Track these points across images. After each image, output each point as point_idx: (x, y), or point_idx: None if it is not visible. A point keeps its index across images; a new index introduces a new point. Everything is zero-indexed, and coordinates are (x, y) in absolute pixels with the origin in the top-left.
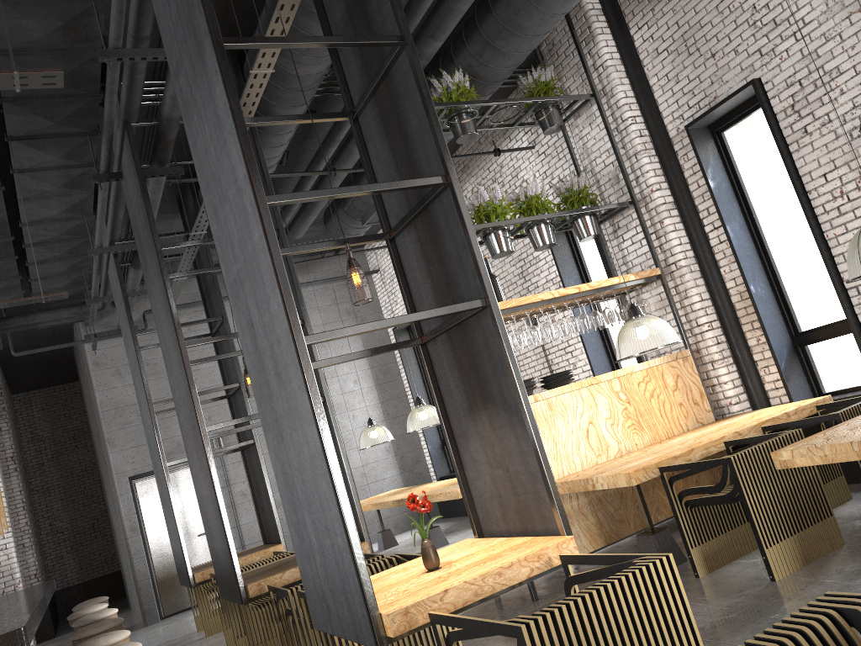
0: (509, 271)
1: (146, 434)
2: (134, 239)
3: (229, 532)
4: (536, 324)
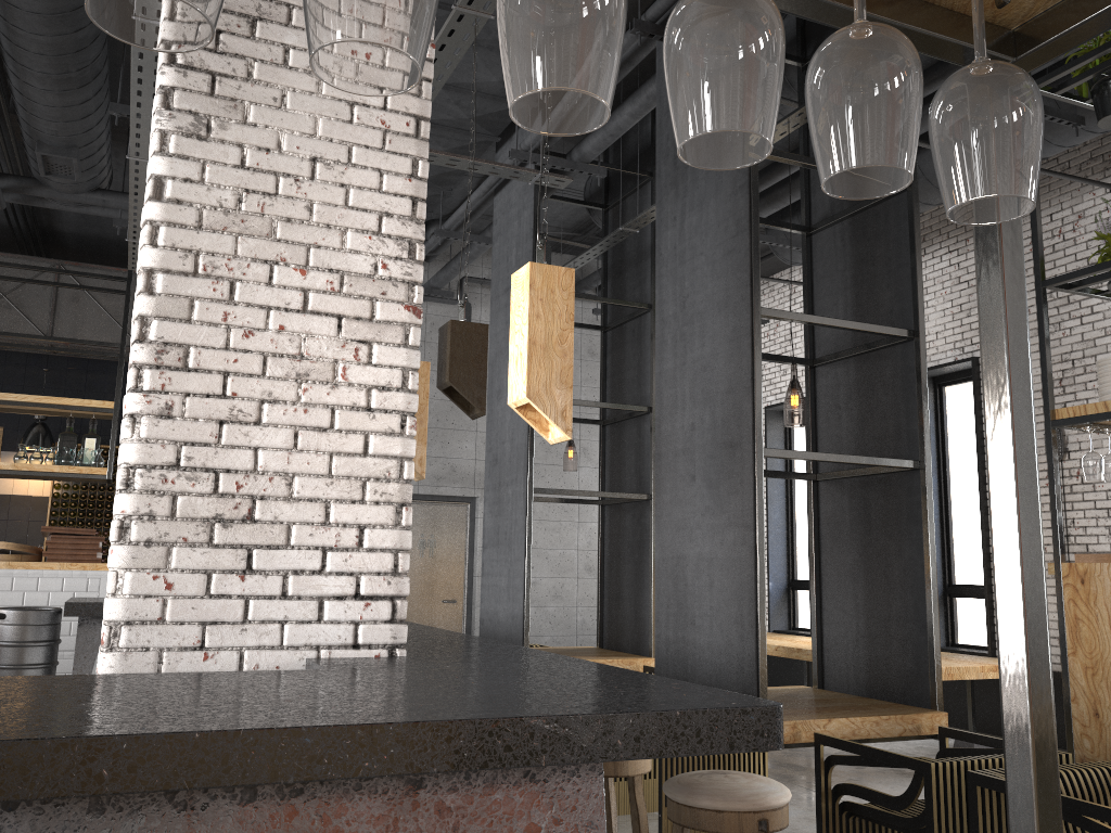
0: (1035, 372)
1: (492, 439)
2: (564, 156)
3: (763, 627)
4: (1061, 460)
